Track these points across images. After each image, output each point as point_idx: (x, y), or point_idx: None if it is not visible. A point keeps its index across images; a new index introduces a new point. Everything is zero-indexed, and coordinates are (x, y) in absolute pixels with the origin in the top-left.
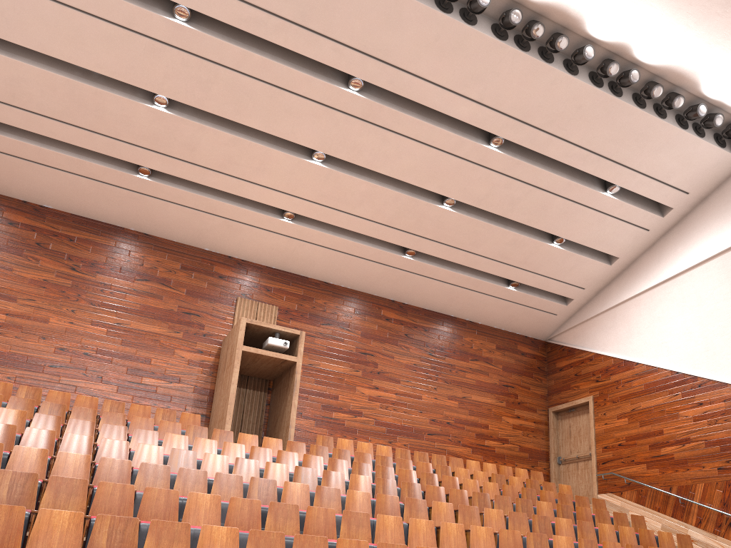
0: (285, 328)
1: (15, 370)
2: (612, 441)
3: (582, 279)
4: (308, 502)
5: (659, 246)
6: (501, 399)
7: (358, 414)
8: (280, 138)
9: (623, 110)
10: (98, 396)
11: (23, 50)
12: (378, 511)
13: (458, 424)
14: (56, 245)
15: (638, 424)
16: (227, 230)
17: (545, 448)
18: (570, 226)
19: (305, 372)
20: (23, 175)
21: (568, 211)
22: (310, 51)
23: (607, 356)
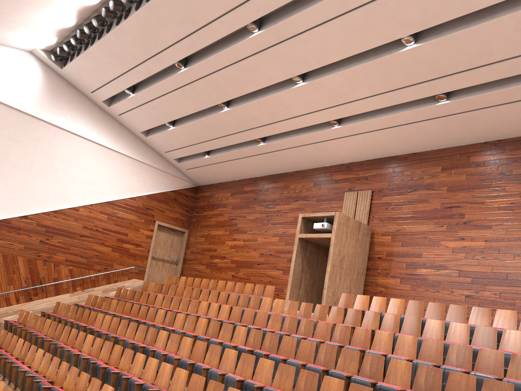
0: (325, 213)
1: (245, 269)
2: None
3: None
4: (165, 343)
5: None
6: None
7: (441, 267)
8: (282, 81)
9: None
10: (274, 278)
11: (186, 117)
12: (194, 353)
13: None
14: (260, 196)
15: None
16: (320, 149)
17: None
18: None
19: (393, 238)
20: (237, 167)
21: None
22: (217, 35)
23: None
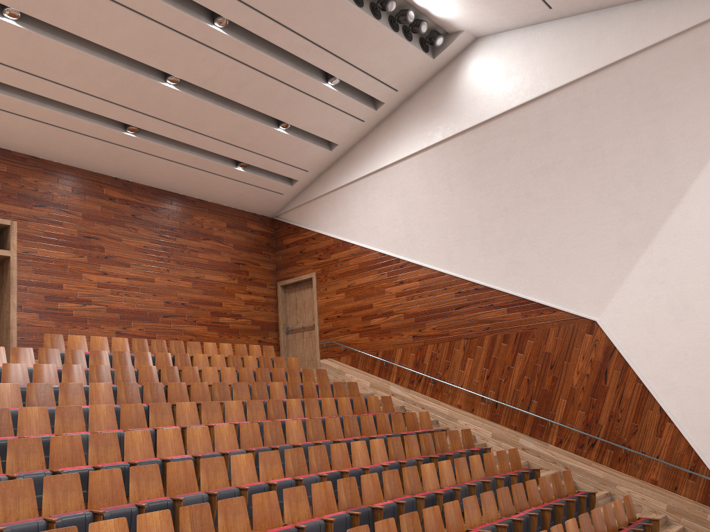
0: None
1: None
2: (332, 313)
3: (306, 162)
4: (49, 425)
5: (372, 137)
6: (233, 276)
7: (87, 302)
8: None
9: (343, 7)
10: None
11: None
12: (124, 421)
13: (193, 304)
14: None
15: (353, 299)
16: None
17: (275, 320)
18: (295, 113)
19: (20, 261)
20: None
21: (293, 99)
22: None
23: (328, 236)
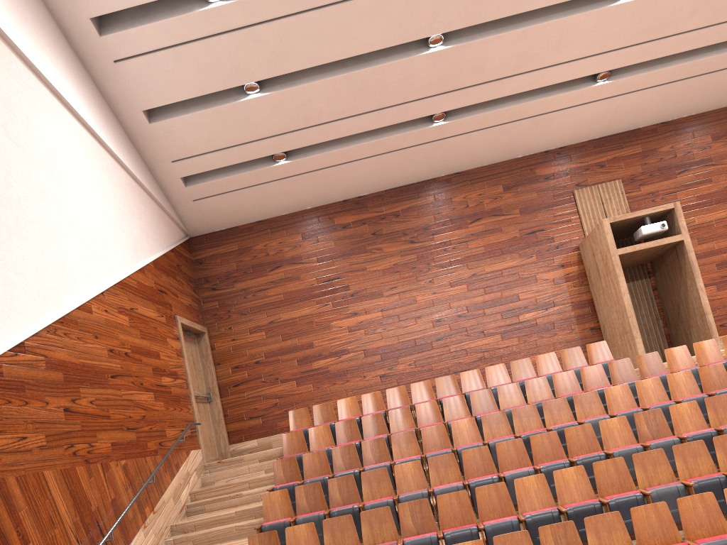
0: (655, 208)
1: (411, 356)
2: None
3: None
4: None
5: None
6: None
7: None
8: None
9: None
10: (488, 350)
11: (297, 72)
12: None
13: None
14: (388, 227)
15: None
16: (536, 127)
17: None
18: None
19: None
20: (336, 180)
21: None
22: None
23: None
